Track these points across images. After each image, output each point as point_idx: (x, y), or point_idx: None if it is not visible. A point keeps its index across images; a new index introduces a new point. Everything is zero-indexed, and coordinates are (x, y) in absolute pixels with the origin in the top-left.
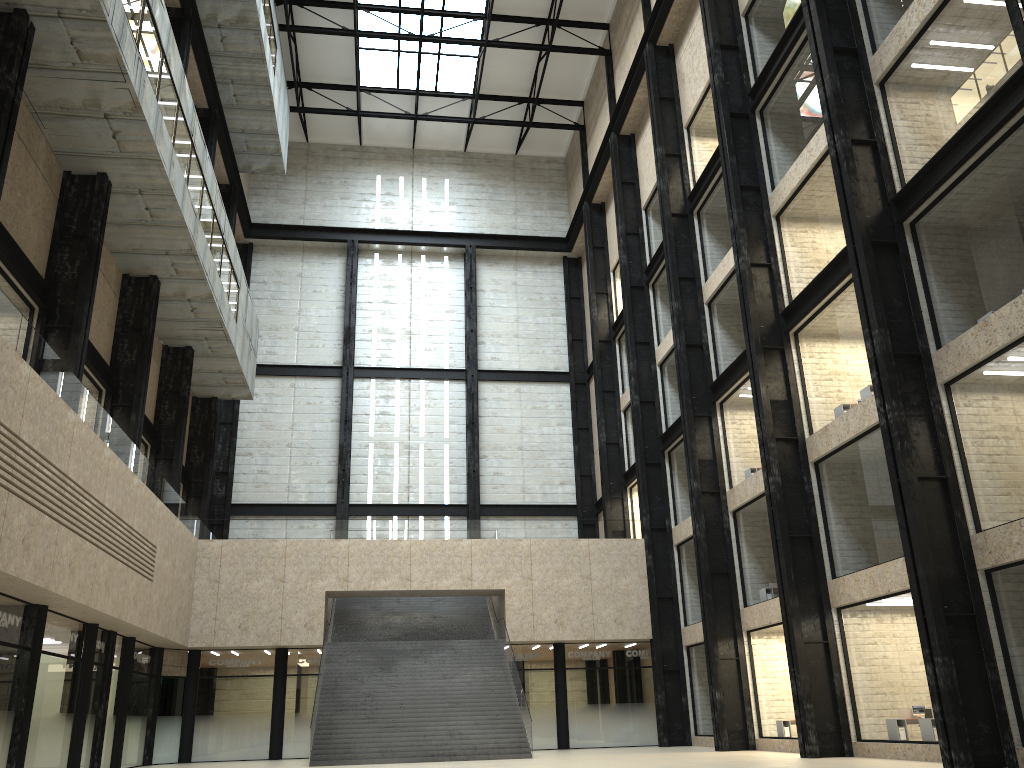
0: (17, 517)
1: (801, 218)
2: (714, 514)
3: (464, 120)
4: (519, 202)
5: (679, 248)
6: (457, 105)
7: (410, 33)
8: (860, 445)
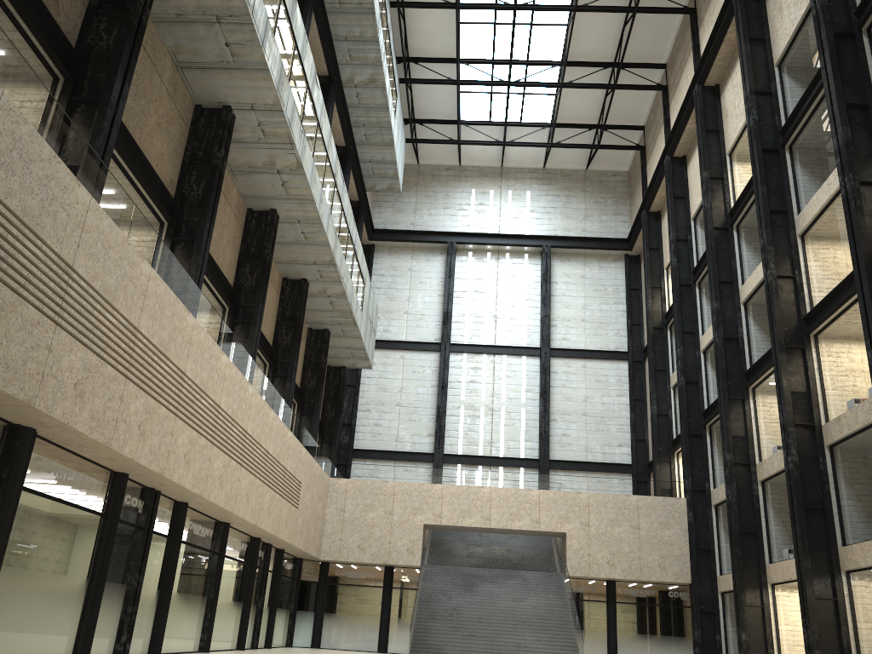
0: (216, 461)
1: (822, 239)
2: (745, 482)
3: (543, 145)
4: (588, 209)
5: (720, 256)
6: (538, 132)
7: (500, 80)
8: (867, 435)
